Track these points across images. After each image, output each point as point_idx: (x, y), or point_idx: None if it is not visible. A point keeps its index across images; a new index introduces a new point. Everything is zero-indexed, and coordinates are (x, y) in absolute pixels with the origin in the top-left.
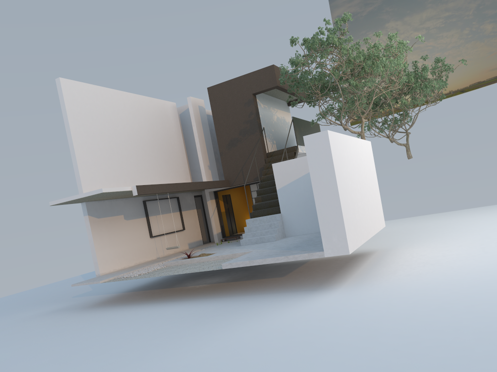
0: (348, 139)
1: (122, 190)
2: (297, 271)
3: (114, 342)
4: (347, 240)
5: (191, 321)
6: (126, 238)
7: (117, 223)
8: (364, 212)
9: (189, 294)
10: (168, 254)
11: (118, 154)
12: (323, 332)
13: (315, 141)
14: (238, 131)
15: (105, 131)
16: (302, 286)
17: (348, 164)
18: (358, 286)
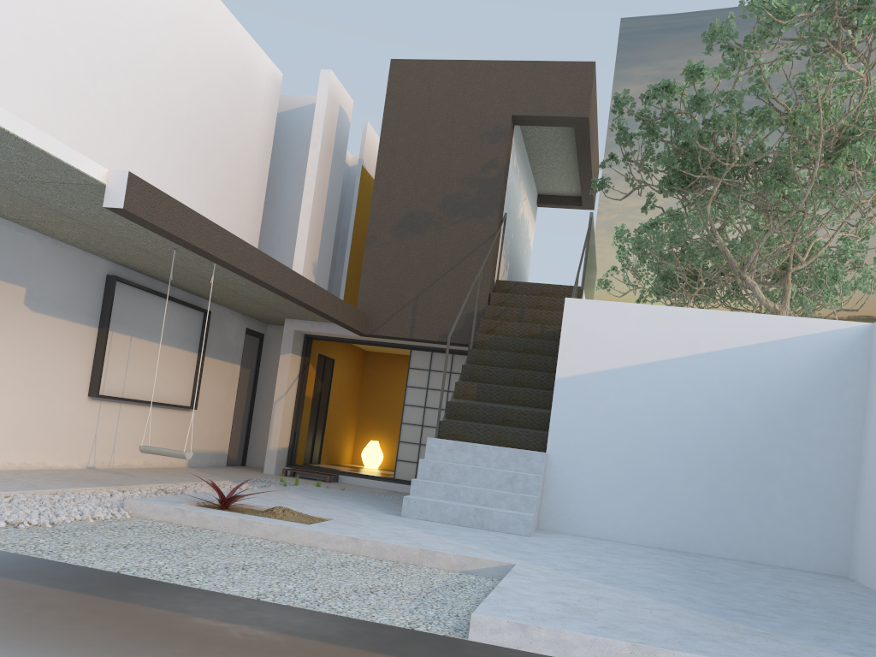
0: None
1: (66, 160)
2: None
3: None
4: None
5: None
6: (8, 370)
7: None
8: None
9: None
10: (124, 466)
11: (84, 96)
12: None
13: None
14: (440, 197)
15: (68, 1)
16: None
17: None
18: None
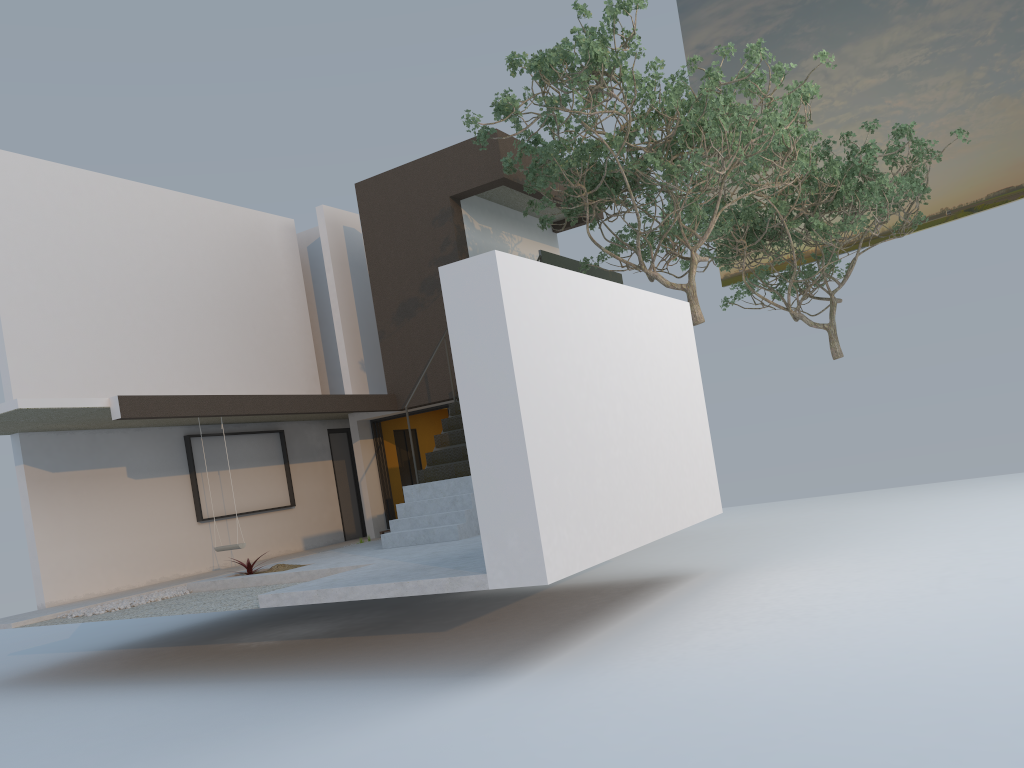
0: (592, 285)
1: (78, 406)
2: (487, 618)
3: None
4: (541, 545)
5: (112, 751)
6: (130, 521)
7: (107, 484)
8: (634, 474)
9: (212, 666)
10: (244, 562)
11: (125, 327)
12: None
13: (467, 279)
14: (418, 283)
15: (93, 274)
16: (453, 662)
17: (579, 349)
18: (573, 671)
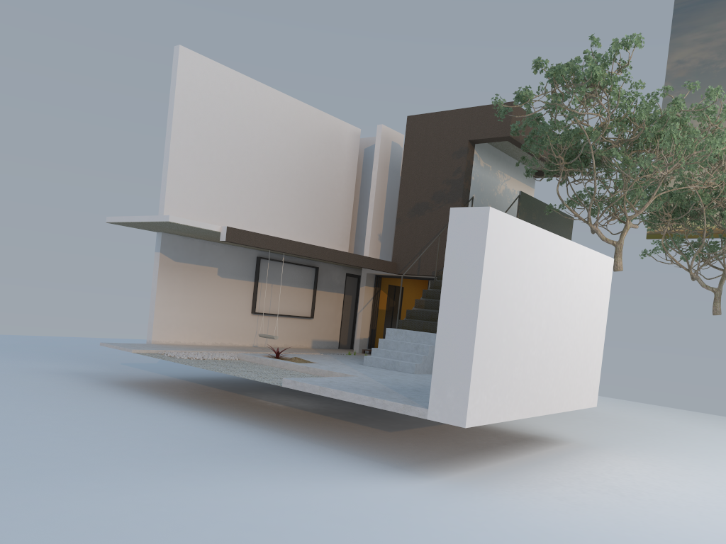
0: (548, 238)
1: (202, 227)
2: (419, 431)
3: (53, 439)
4: (468, 402)
5: (180, 449)
6: (212, 303)
7: (204, 276)
8: (541, 369)
9: (242, 410)
10: (273, 346)
11: (239, 179)
12: (305, 541)
13: (466, 220)
14: (432, 193)
15: (228, 141)
16: (391, 455)
17: (528, 279)
18: (466, 486)
